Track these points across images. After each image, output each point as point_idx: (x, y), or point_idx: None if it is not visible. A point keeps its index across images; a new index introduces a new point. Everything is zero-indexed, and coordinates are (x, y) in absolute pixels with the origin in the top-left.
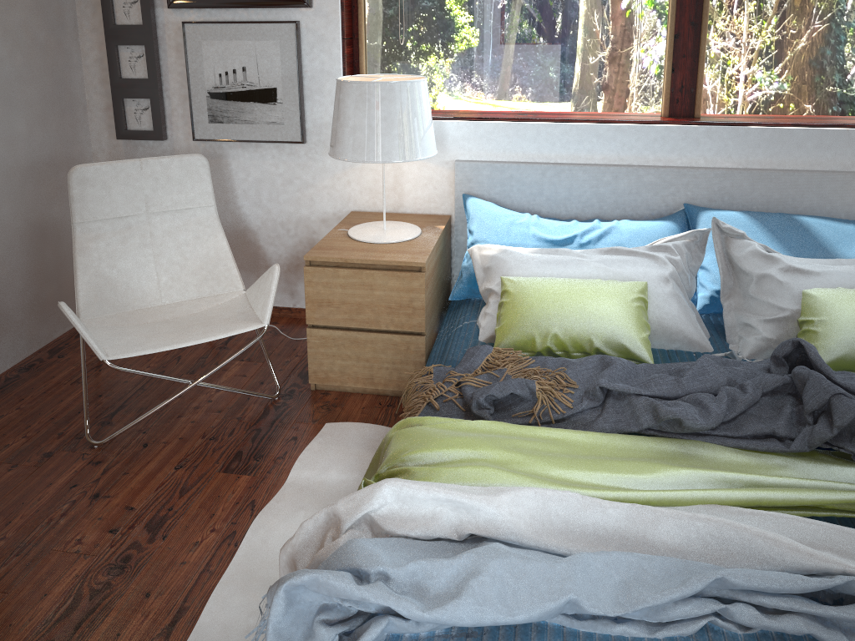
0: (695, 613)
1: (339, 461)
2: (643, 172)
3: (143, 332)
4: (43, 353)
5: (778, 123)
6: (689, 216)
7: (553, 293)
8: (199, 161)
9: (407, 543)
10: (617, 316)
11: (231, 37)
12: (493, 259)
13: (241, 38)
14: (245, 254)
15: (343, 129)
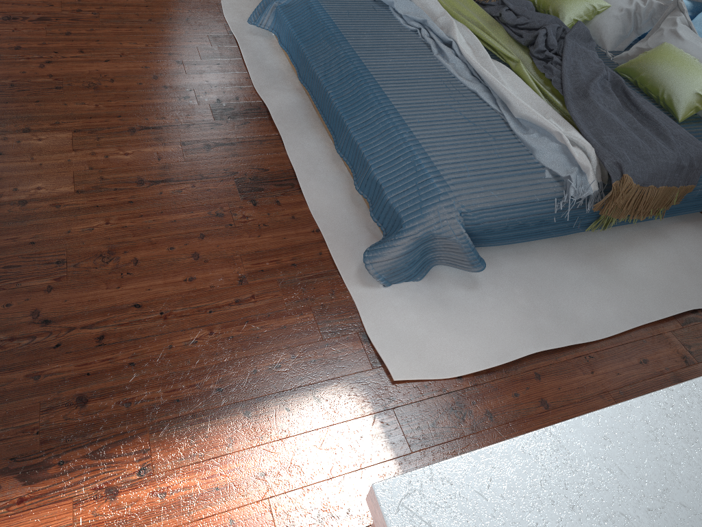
0: (415, 25)
1: None
2: None
3: None
4: None
5: None
6: None
7: None
8: None
9: None
10: (568, 3)
11: None
12: None
13: None
14: None
15: None
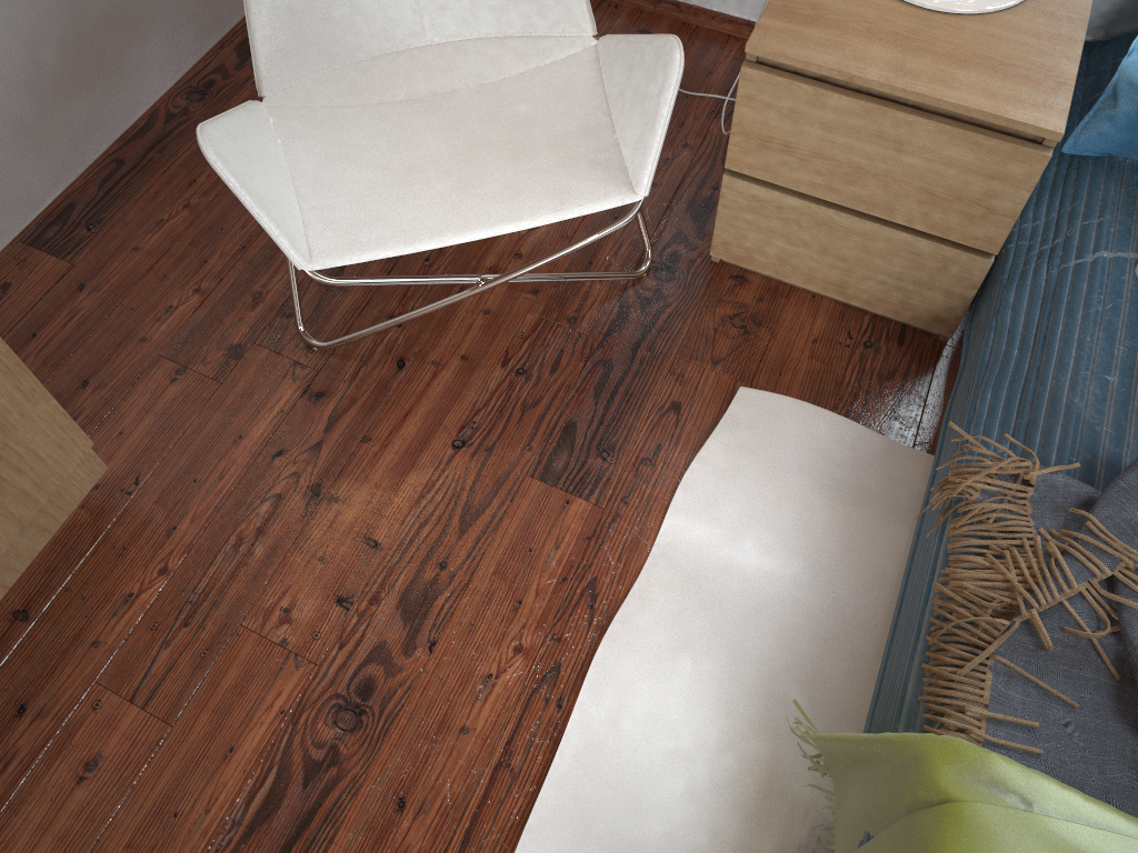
0: None
1: (763, 515)
2: None
3: (386, 151)
4: (228, 52)
5: None
6: None
7: None
8: None
9: None
10: None
11: None
12: None
13: None
14: None
15: None
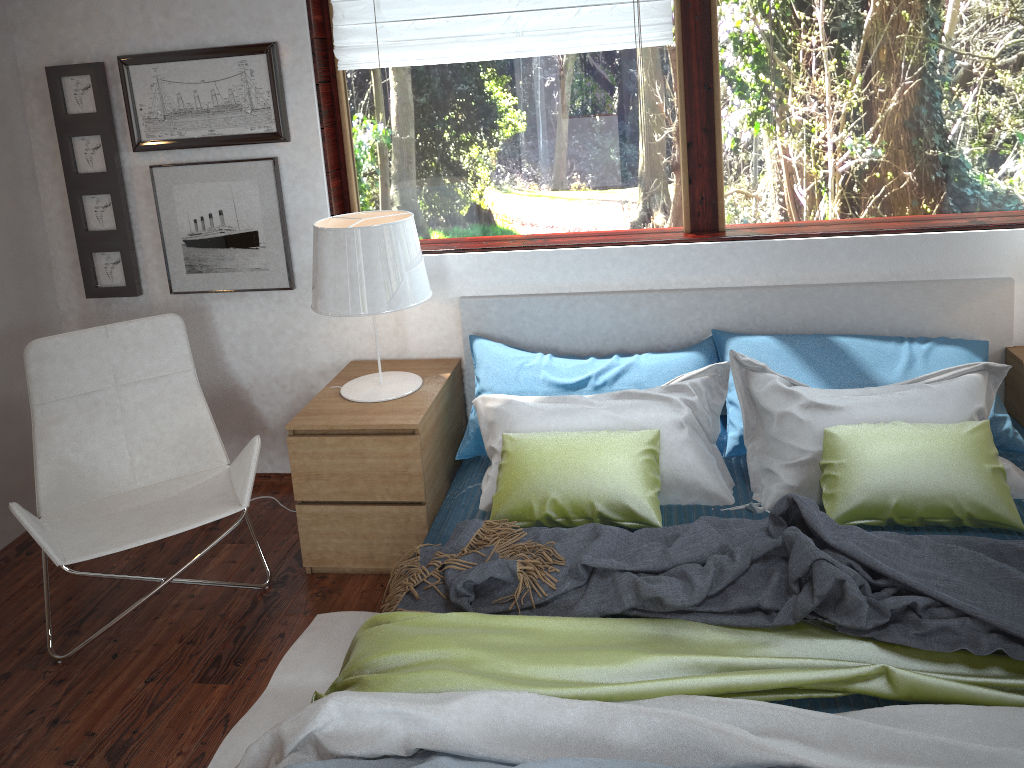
0: None
1: (326, 659)
2: (665, 297)
3: (110, 525)
4: (10, 550)
5: (806, 233)
6: (717, 344)
7: (552, 451)
8: (172, 321)
9: (348, 764)
10: (620, 474)
11: (204, 179)
12: (497, 412)
13: (215, 180)
14: (238, 417)
15: (322, 281)
